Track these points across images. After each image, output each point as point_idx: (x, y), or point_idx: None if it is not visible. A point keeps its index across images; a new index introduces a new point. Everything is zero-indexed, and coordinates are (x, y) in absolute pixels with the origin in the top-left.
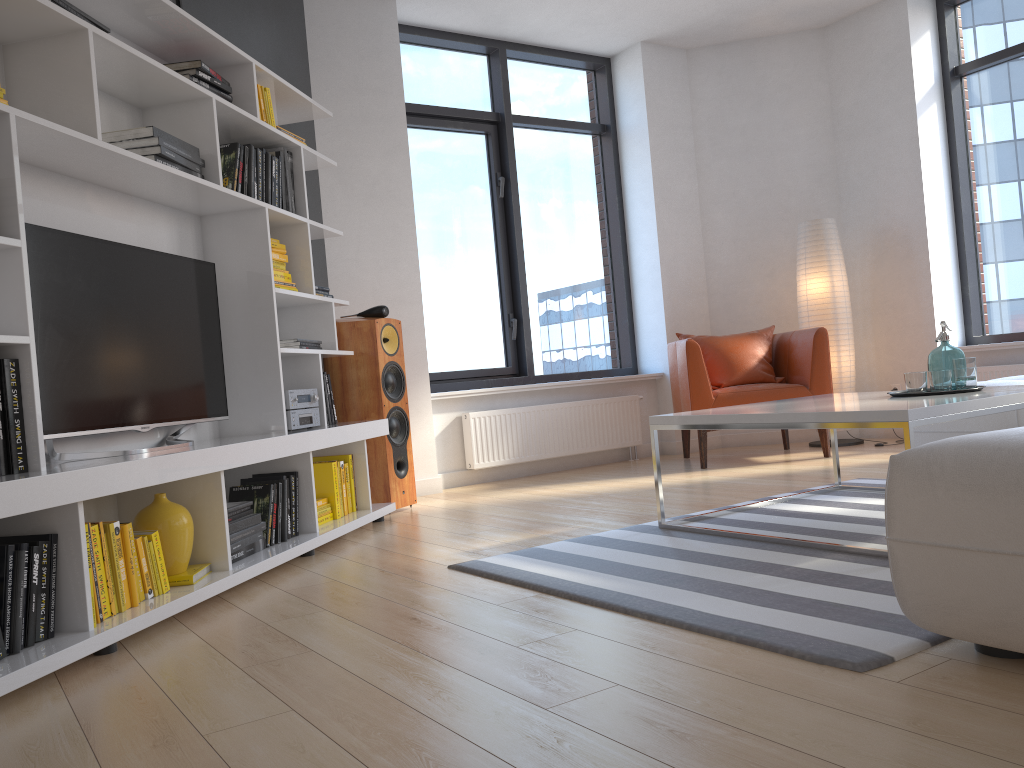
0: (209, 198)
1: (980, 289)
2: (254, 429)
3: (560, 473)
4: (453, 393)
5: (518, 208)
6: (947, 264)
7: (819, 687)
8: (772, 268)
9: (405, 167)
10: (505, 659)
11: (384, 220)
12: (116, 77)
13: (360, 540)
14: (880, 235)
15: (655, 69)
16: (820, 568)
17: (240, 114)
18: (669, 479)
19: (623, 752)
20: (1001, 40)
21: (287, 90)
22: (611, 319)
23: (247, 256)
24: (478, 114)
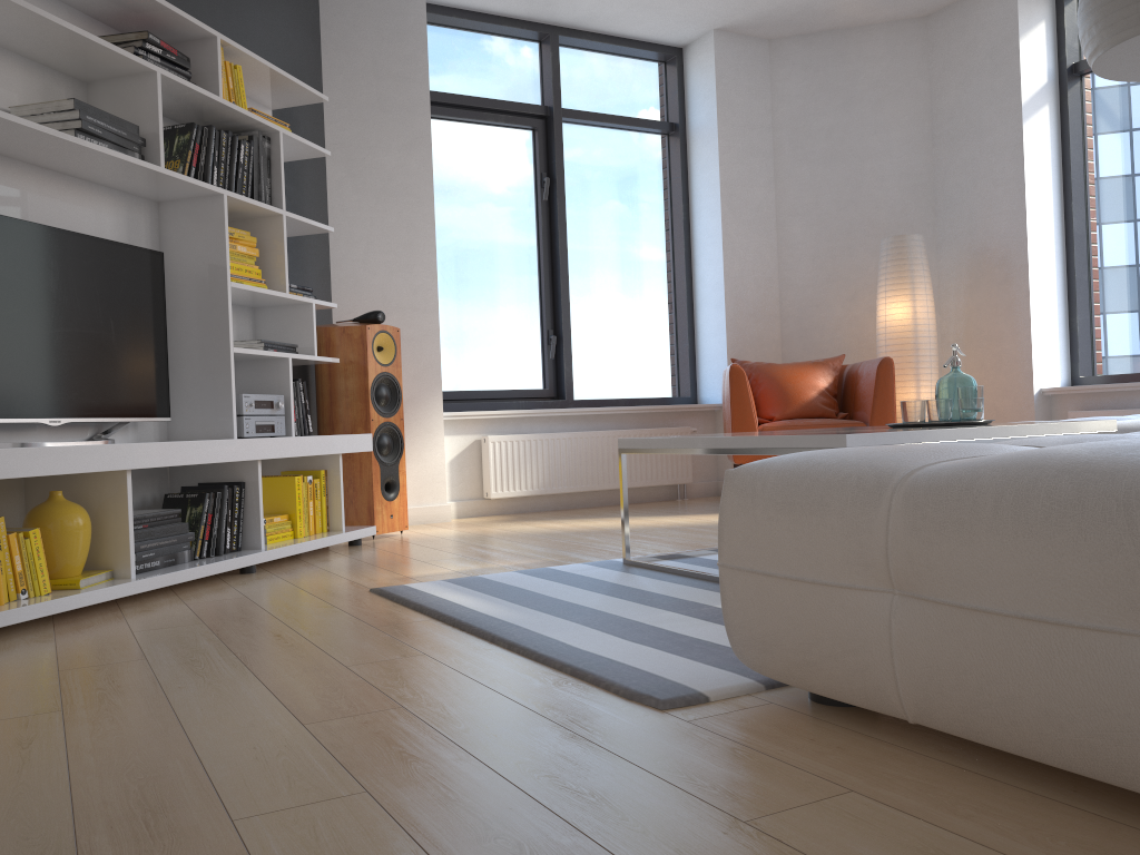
0: (154, 181)
1: (1092, 322)
2: (203, 434)
3: (591, 509)
4: (471, 413)
5: (564, 213)
6: (1052, 292)
7: (601, 721)
8: (855, 290)
9: (426, 162)
10: (321, 677)
11: (399, 219)
12: (42, 45)
13: (316, 562)
14: (977, 256)
15: (730, 61)
16: None
17: (196, 91)
18: (695, 519)
19: (329, 768)
20: None
21: (267, 69)
22: (670, 342)
23: (203, 247)
24: (523, 107)
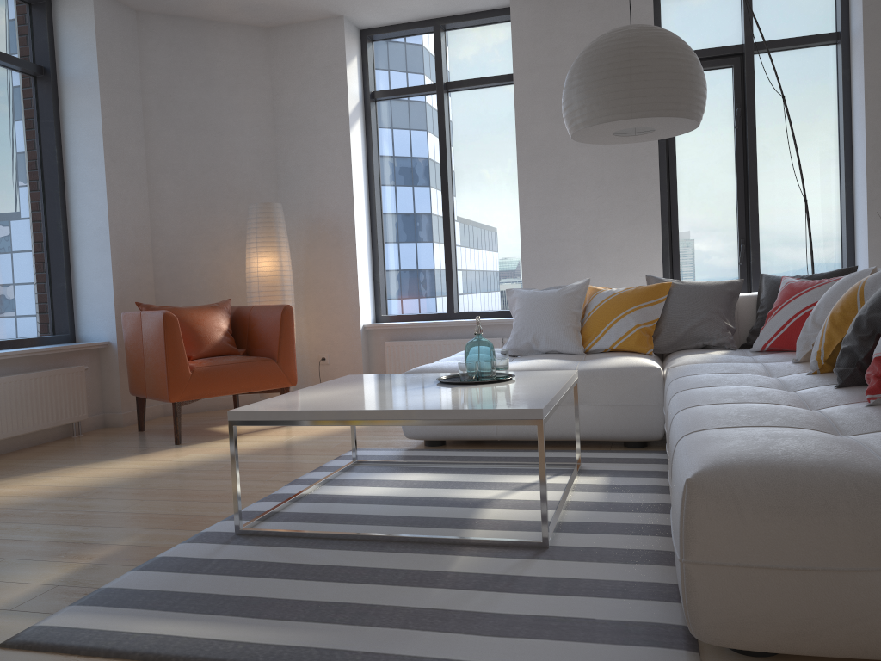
0: None
1: (386, 277)
2: None
3: None
4: None
5: None
6: (366, 254)
7: None
8: (217, 242)
9: None
10: None
11: None
12: None
13: None
14: (314, 223)
15: (107, 22)
16: (477, 570)
17: None
18: (156, 461)
19: None
20: (408, 78)
21: None
22: (45, 281)
23: None
24: None
